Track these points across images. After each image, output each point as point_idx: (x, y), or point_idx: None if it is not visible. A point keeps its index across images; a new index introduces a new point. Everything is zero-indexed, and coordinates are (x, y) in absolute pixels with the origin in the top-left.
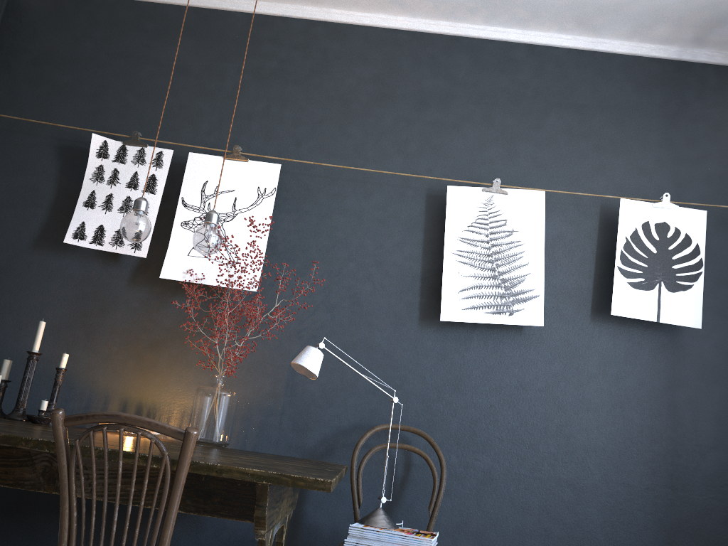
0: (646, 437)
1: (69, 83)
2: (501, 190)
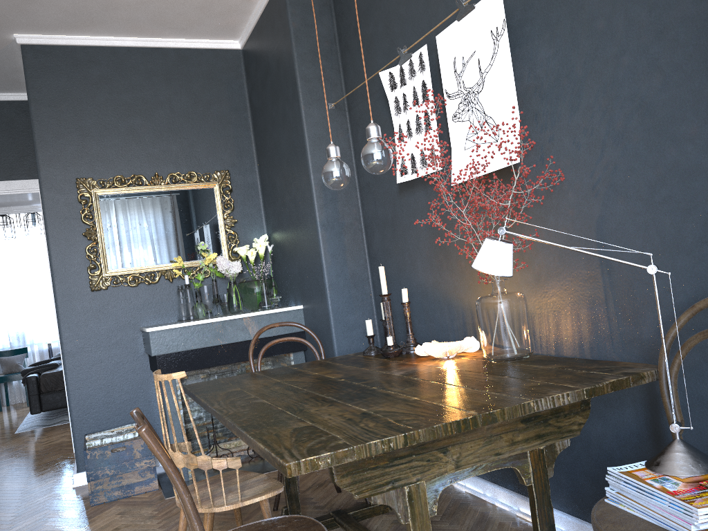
0: None
1: (372, 32)
2: None
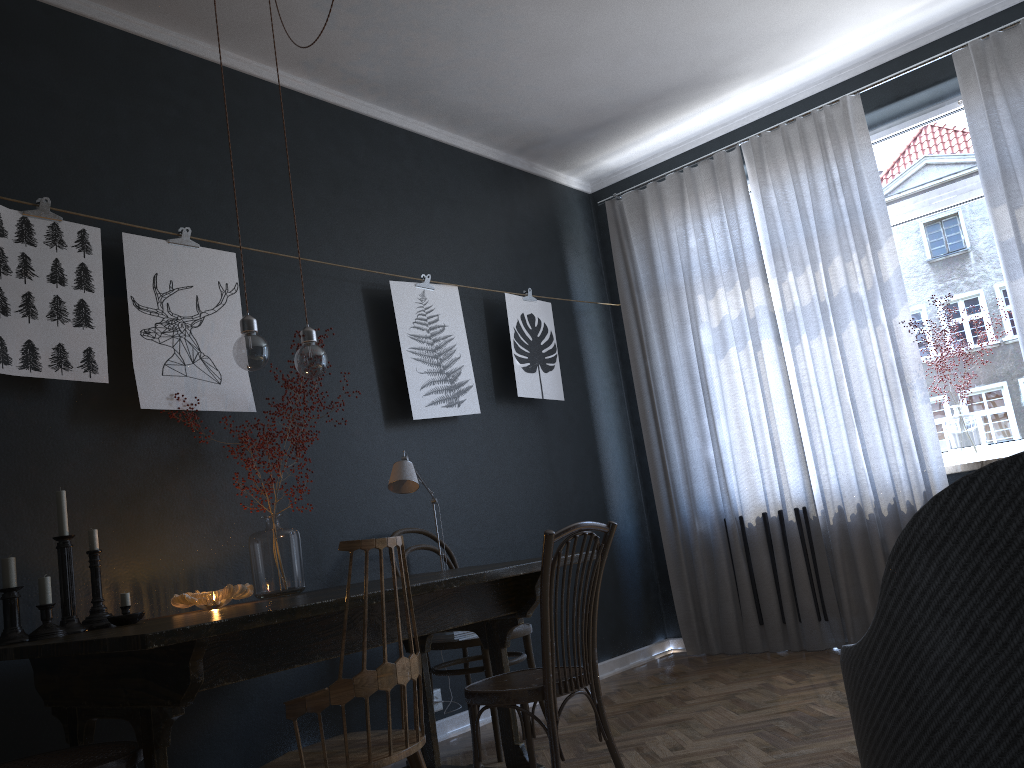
0: (542, 494)
1: None
2: (430, 286)
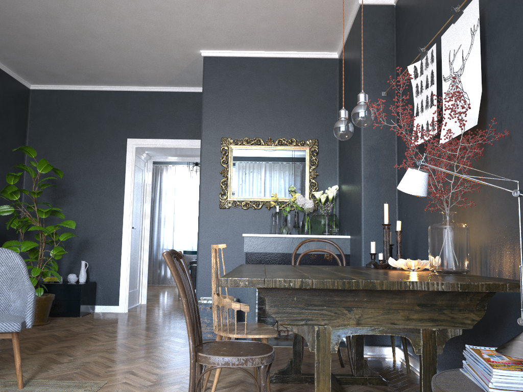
0: None
1: (414, 39)
2: None
